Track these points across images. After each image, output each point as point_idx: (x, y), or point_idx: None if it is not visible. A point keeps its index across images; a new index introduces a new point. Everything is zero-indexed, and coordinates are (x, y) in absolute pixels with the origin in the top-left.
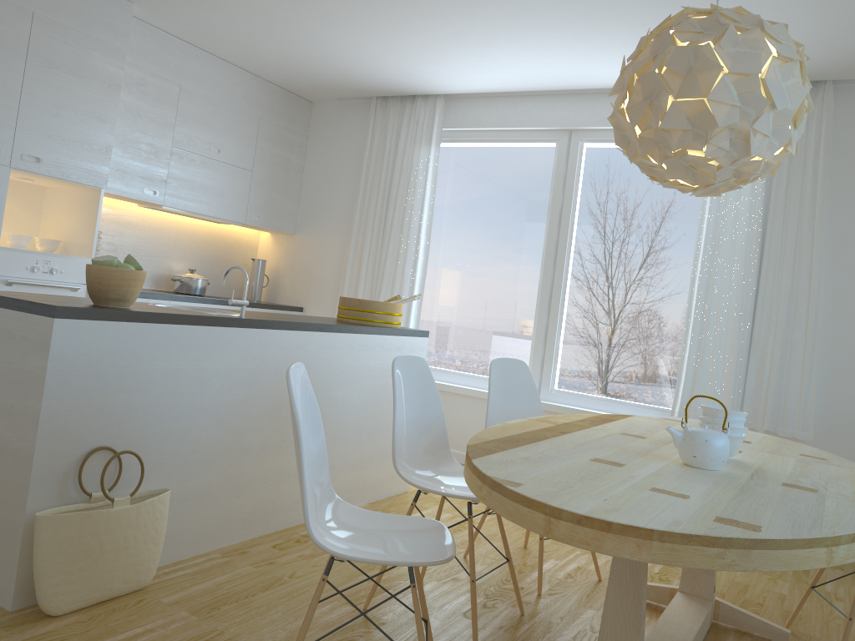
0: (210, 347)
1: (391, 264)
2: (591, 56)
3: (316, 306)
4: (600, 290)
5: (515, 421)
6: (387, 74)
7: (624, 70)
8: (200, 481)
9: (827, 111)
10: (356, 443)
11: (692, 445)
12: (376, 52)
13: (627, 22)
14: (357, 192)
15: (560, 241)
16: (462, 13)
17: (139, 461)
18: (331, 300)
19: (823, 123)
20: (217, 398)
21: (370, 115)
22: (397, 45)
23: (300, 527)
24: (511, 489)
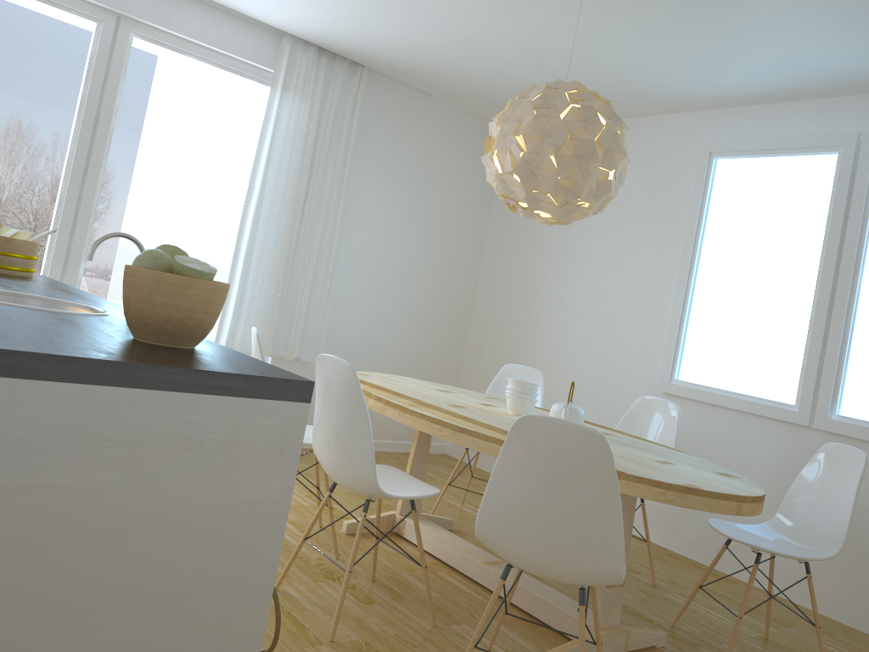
0: None
1: None
2: None
3: None
4: (138, 214)
5: (428, 413)
6: None
7: (541, 116)
8: None
9: (363, 92)
10: None
11: (576, 418)
12: None
13: None
14: None
15: (96, 149)
16: None
17: None
18: None
19: (358, 102)
20: None
21: None
22: None
23: None
24: (709, 490)
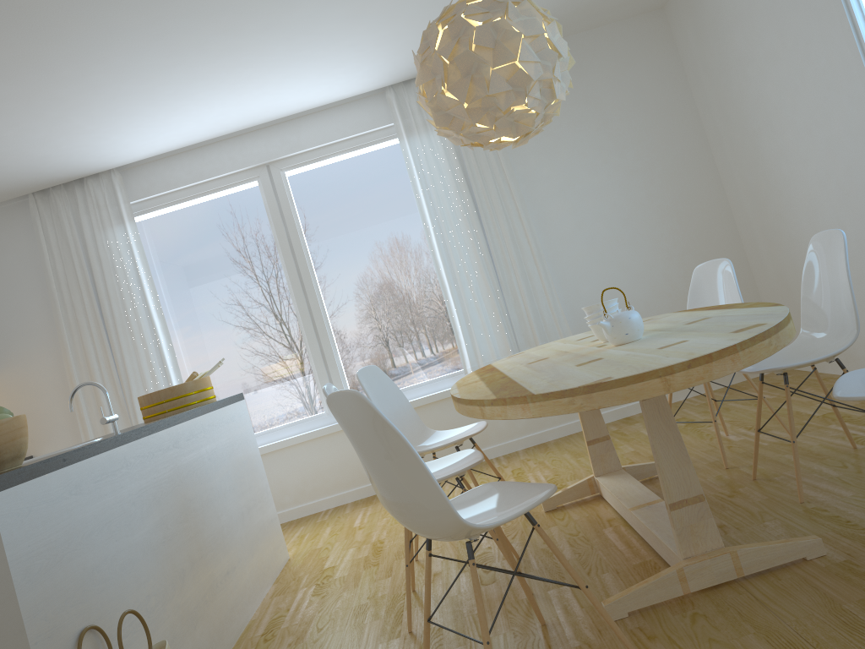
0: (118, 473)
1: (131, 360)
2: (283, 84)
3: (50, 446)
4: (356, 297)
5: (456, 391)
6: (54, 160)
7: (425, 60)
8: (166, 625)
9: None
10: (244, 527)
11: (621, 326)
12: (49, 135)
13: (323, 43)
14: (53, 301)
15: (301, 268)
16: (164, 66)
17: (138, 617)
18: (67, 431)
19: None
20: (143, 527)
21: (33, 215)
22: (77, 121)
23: (248, 633)
24: (615, 379)
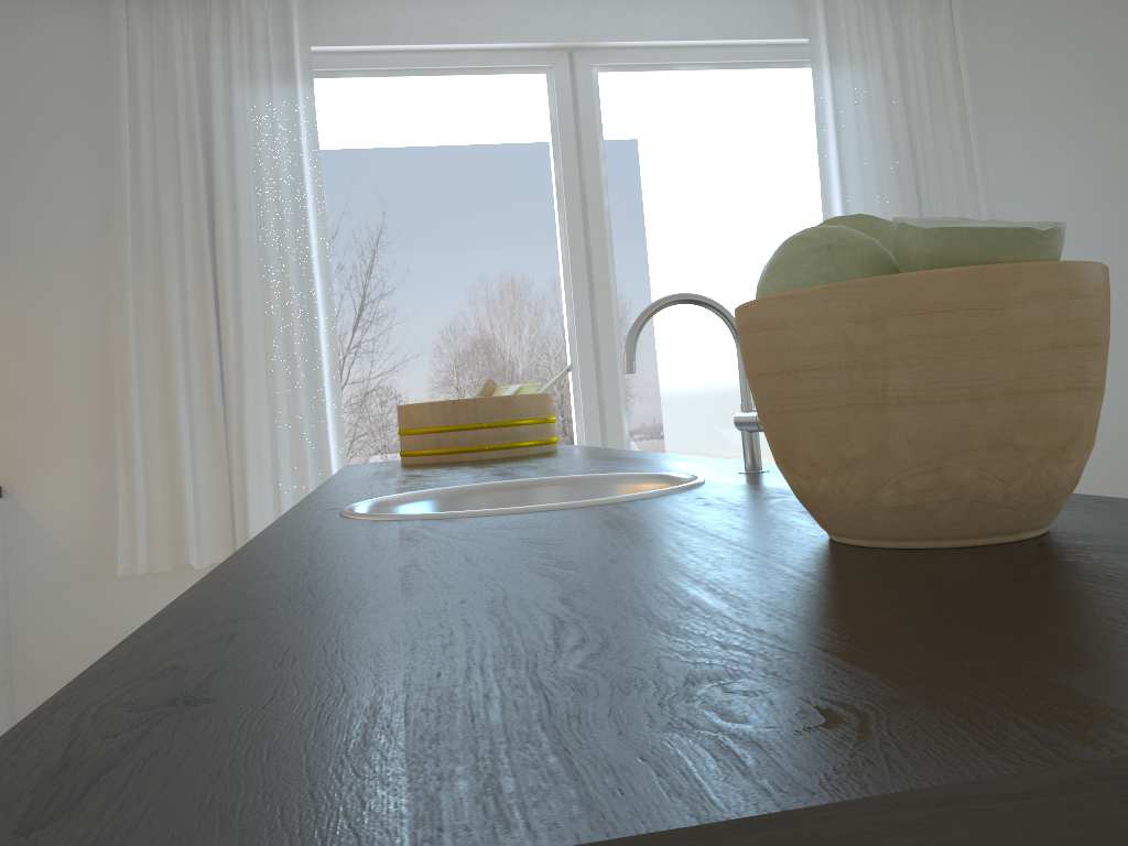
0: None
1: (254, 342)
2: None
3: (42, 476)
4: (677, 323)
5: None
6: None
7: None
8: None
9: (960, 15)
10: None
11: None
12: None
13: None
14: (118, 192)
15: (594, 249)
16: None
17: None
18: (86, 453)
19: (958, 32)
20: None
21: (114, 16)
22: None
23: None
24: None
